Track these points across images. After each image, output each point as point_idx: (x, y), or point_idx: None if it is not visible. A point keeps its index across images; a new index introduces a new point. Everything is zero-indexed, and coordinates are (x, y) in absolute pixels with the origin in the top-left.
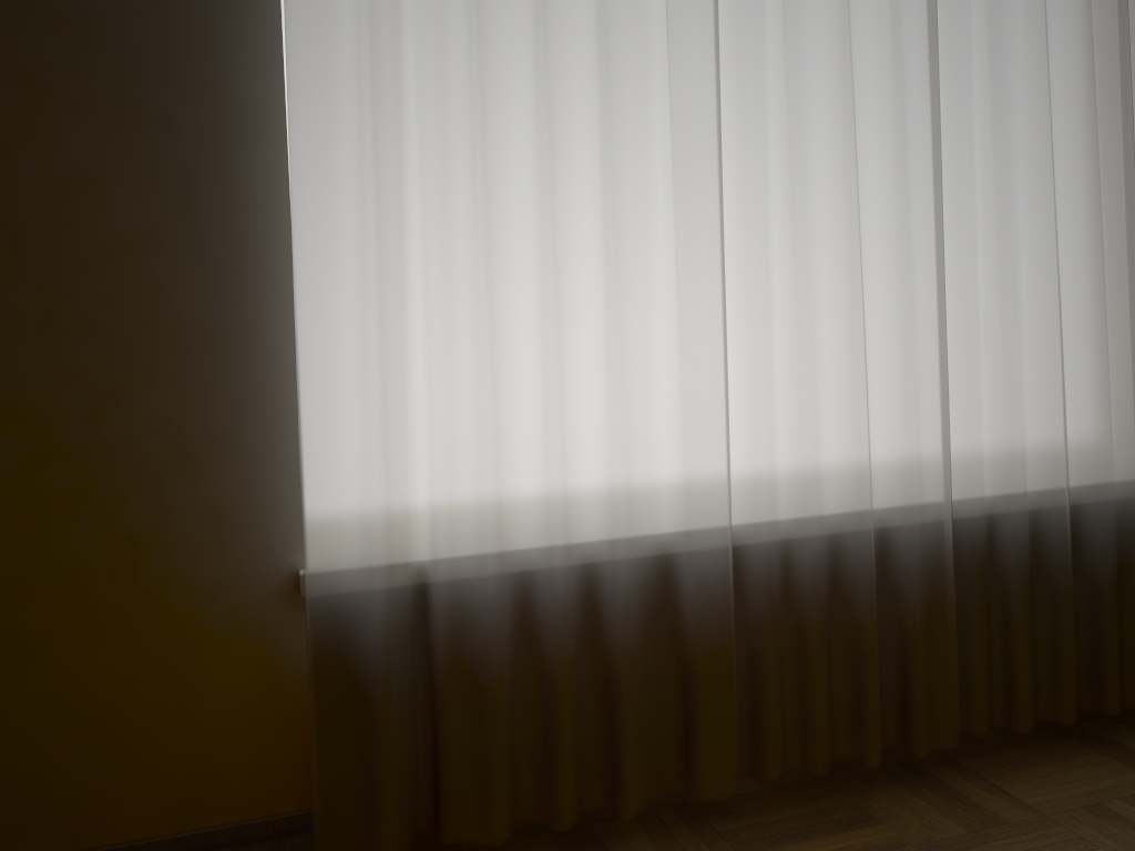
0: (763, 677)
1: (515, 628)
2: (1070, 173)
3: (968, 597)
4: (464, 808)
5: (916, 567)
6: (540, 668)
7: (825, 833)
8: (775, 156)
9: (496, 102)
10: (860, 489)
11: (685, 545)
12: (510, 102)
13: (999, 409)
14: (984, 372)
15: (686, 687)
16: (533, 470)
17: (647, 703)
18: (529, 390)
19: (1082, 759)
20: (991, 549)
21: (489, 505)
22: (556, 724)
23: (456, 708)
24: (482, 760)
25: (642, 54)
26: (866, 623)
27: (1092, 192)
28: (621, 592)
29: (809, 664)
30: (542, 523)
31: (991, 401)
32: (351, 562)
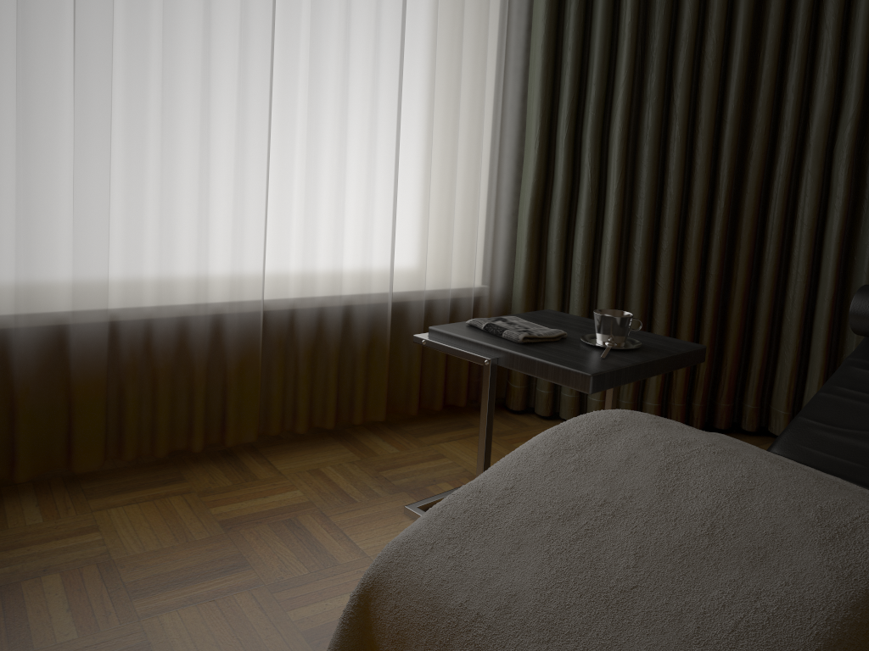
0: (125, 400)
1: None
2: (362, 108)
3: (272, 356)
4: None
5: (233, 338)
6: None
7: (148, 488)
8: (155, 78)
9: None
10: (198, 290)
11: (72, 319)
12: None
13: (301, 247)
14: (295, 224)
15: (70, 405)
16: None
17: (41, 414)
18: None
19: (329, 447)
20: (292, 328)
21: None
22: None
23: None
24: None
25: (56, 1)
26: (197, 369)
27: (371, 122)
28: (20, 346)
29: (158, 392)
30: None
31: (298, 242)
32: None
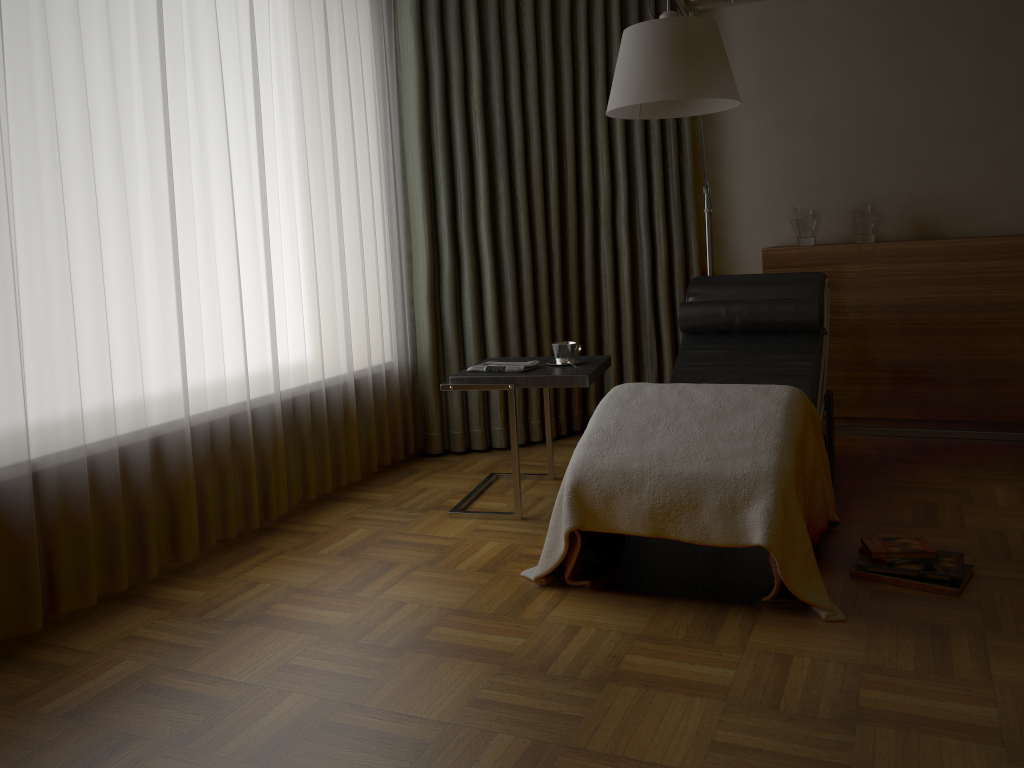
0: (206, 493)
1: (89, 488)
2: (317, 225)
3: (287, 439)
4: (72, 592)
5: (269, 426)
6: (103, 508)
7: (248, 558)
8: (197, 219)
9: (64, 190)
10: (245, 390)
11: (170, 429)
12: (70, 189)
13: (295, 344)
14: (288, 326)
15: (172, 505)
16: (93, 398)
17: (155, 516)
18: (89, 353)
19: (338, 506)
20: (294, 414)
21: (80, 419)
22: (117, 534)
23: (64, 537)
24: (82, 562)
25: (134, 164)
26: (250, 457)
27: (328, 236)
28: (145, 457)
29: (226, 482)
30: (102, 426)
31: (291, 340)
32: (4, 462)
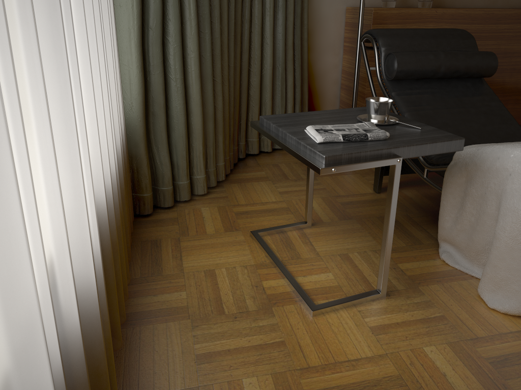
0: None
1: None
2: None
3: None
4: None
5: (105, 290)
6: None
7: None
8: None
9: None
10: (87, 251)
11: None
12: None
13: None
14: None
15: None
16: None
17: None
18: None
19: (145, 336)
20: None
21: None
22: None
23: None
24: None
25: None
26: (103, 366)
27: None
28: None
29: None
30: None
31: None
32: None
